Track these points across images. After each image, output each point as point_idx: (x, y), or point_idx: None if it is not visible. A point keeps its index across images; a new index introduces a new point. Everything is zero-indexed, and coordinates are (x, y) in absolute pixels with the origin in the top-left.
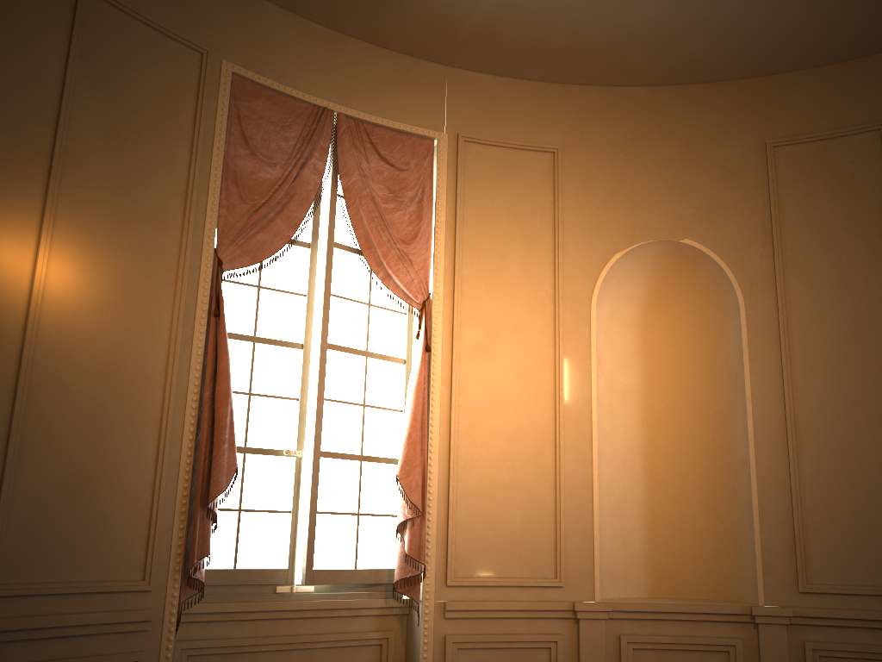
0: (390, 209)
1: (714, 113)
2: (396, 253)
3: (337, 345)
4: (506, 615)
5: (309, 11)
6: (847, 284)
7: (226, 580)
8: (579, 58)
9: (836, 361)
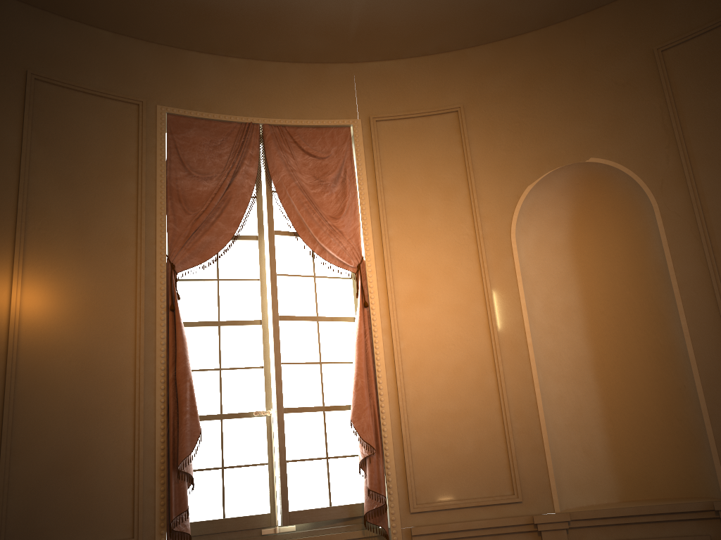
0: (318, 193)
1: (600, 37)
2: (328, 229)
3: (288, 315)
4: (470, 535)
5: (225, 49)
6: None
7: (216, 529)
8: (460, 23)
9: None
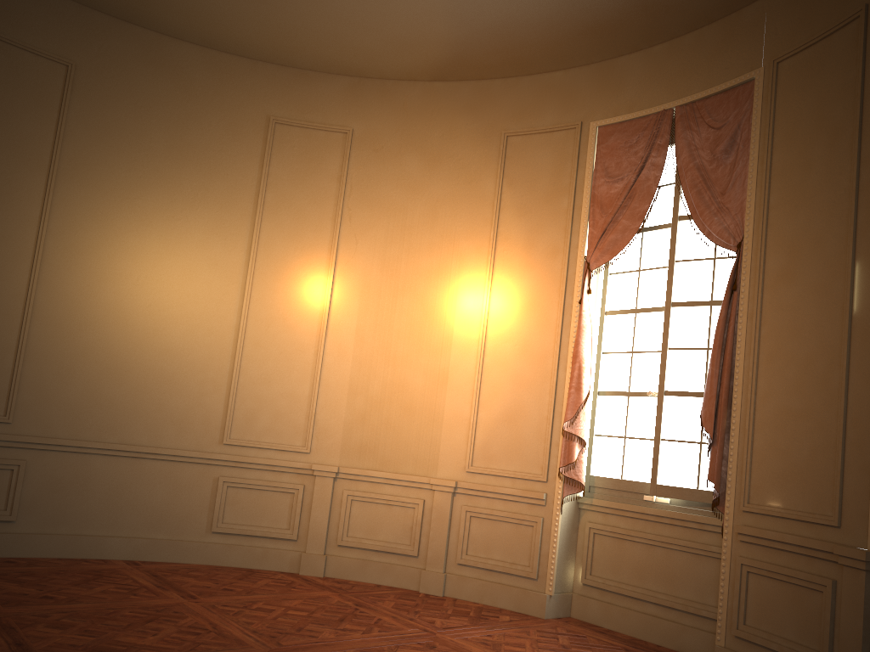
0: (714, 168)
1: None
2: (715, 207)
3: (681, 302)
4: (785, 548)
5: (644, 43)
6: None
7: (614, 486)
8: None
9: None
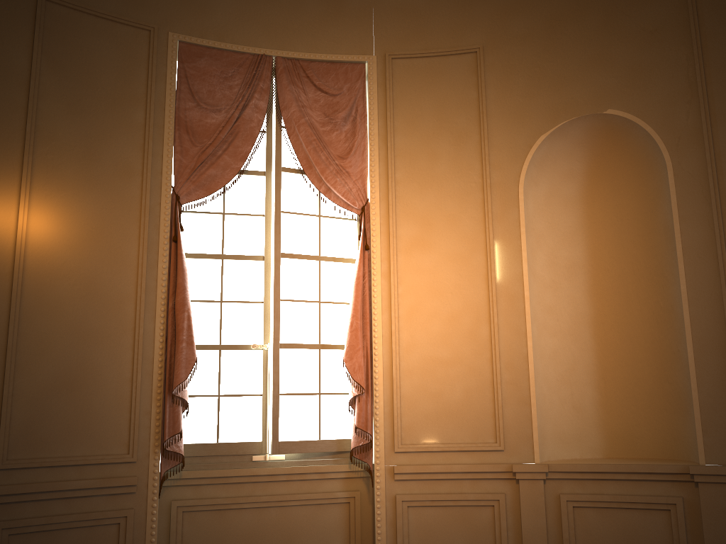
0: (328, 131)
1: None
2: (334, 168)
3: (290, 253)
4: (450, 477)
5: None
6: None
7: (210, 452)
8: None
9: None
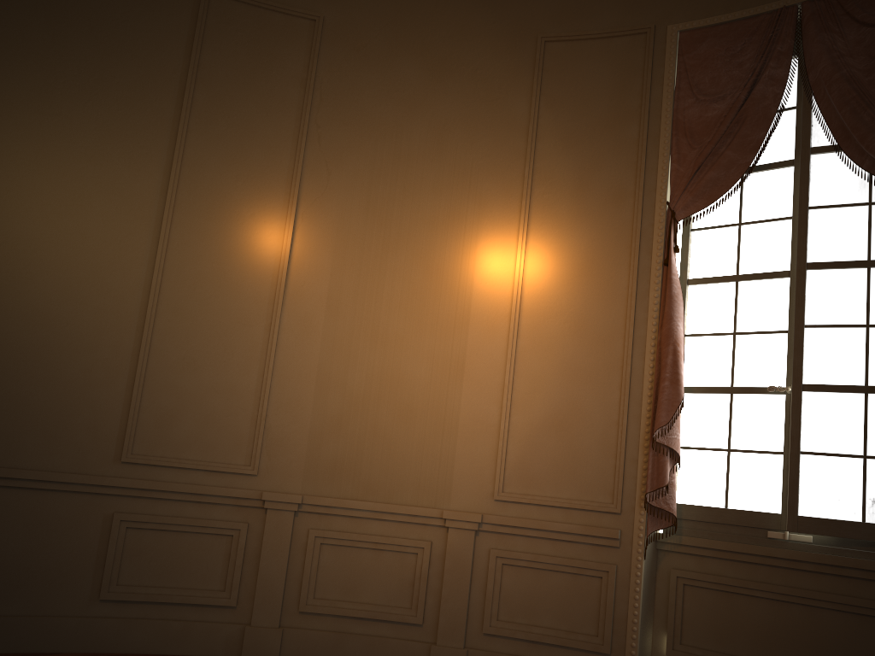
0: None
1: None
2: None
3: (821, 262)
4: None
5: None
6: None
7: (715, 518)
8: None
9: None
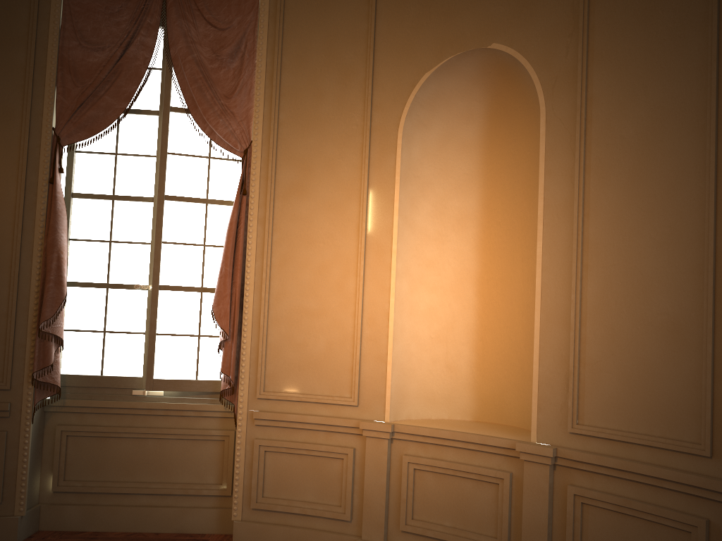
0: (216, 69)
1: None
2: (219, 109)
3: (175, 196)
4: (306, 427)
5: None
6: (655, 65)
7: (93, 383)
8: None
9: (633, 166)
